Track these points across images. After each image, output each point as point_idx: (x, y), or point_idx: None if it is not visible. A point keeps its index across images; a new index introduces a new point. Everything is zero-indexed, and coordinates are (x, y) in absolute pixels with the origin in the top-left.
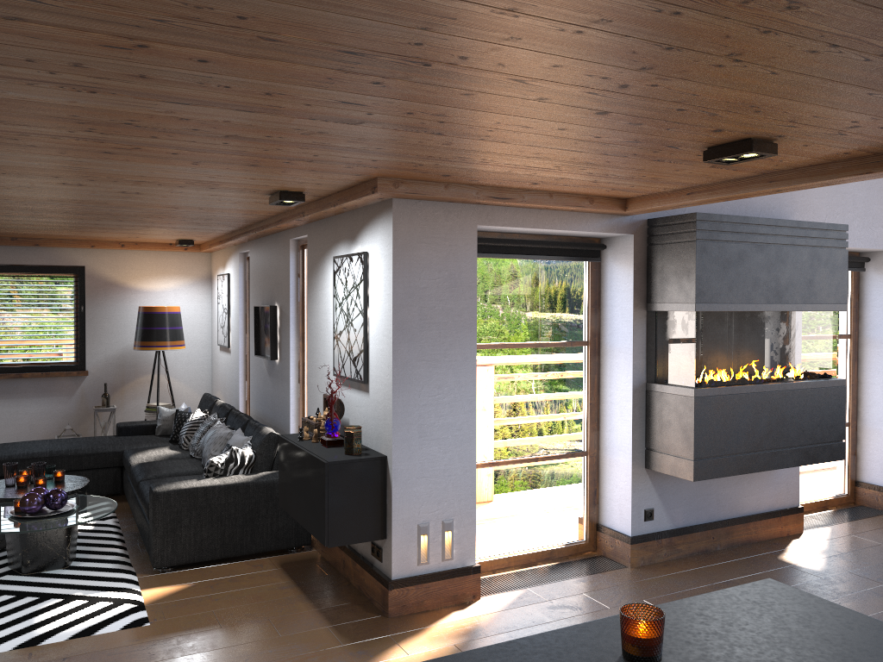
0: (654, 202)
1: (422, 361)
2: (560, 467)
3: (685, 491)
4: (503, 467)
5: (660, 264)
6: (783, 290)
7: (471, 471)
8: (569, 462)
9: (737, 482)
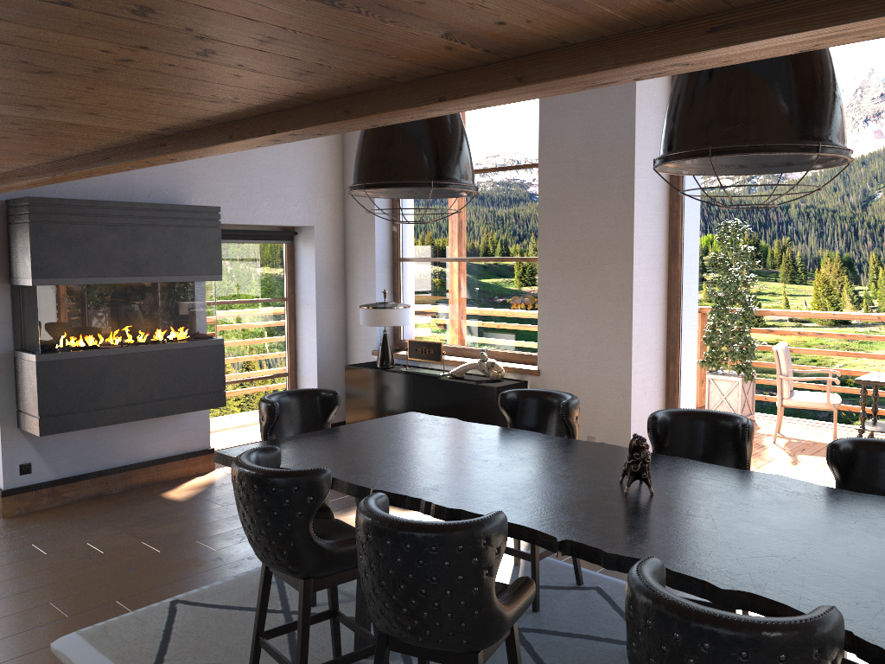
0: None
1: None
2: None
3: (72, 445)
4: None
5: (14, 242)
6: (144, 264)
7: None
8: None
9: (136, 432)
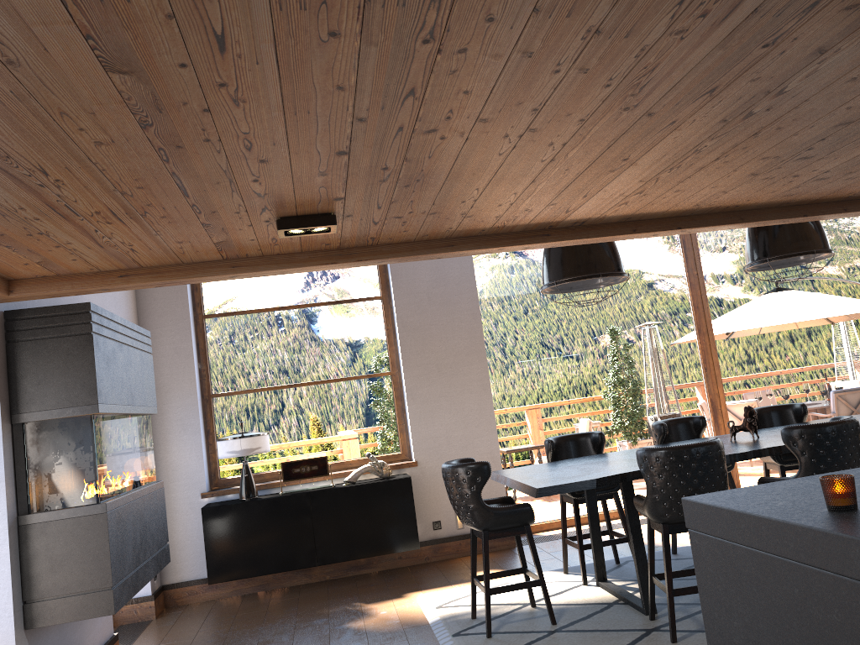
0: (65, 284)
1: None
2: None
3: None
4: None
5: (35, 363)
6: (134, 391)
7: None
8: None
9: (81, 622)
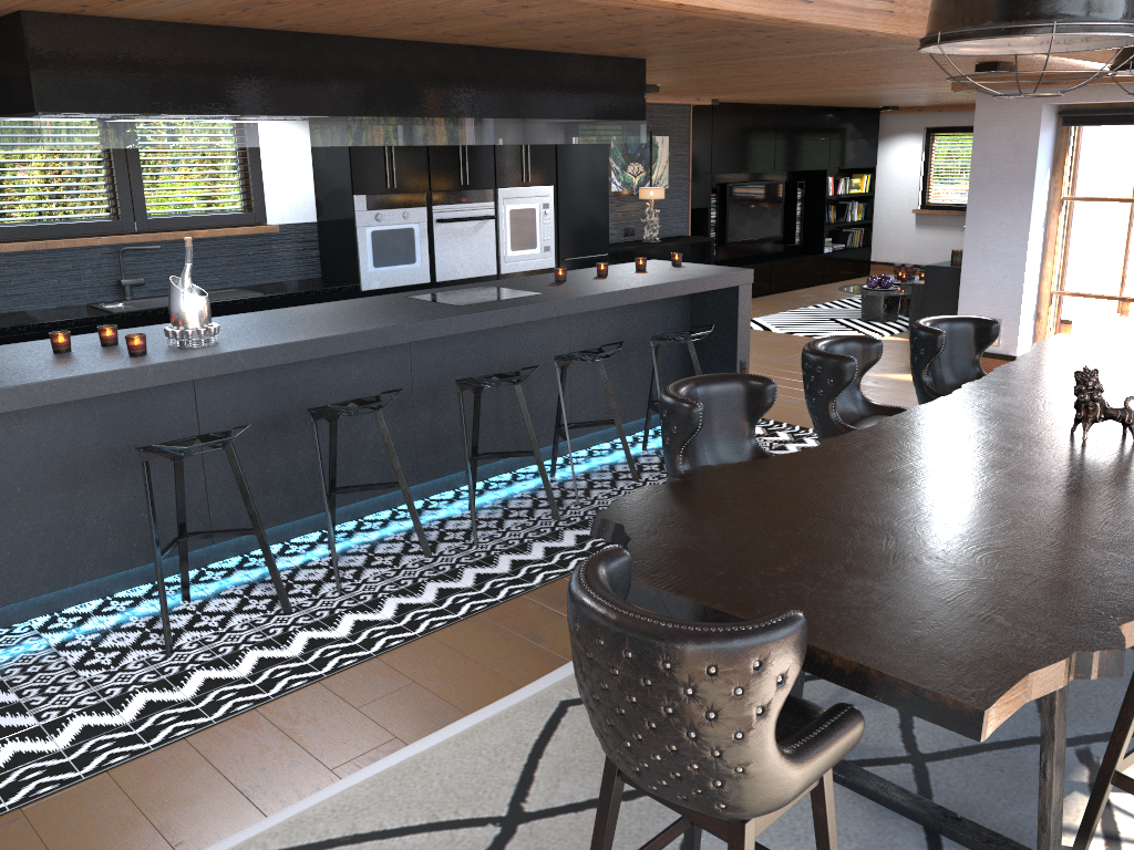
0: None
1: (988, 205)
2: None
3: None
4: (1091, 300)
5: None
6: None
7: (1019, 288)
8: None
9: None
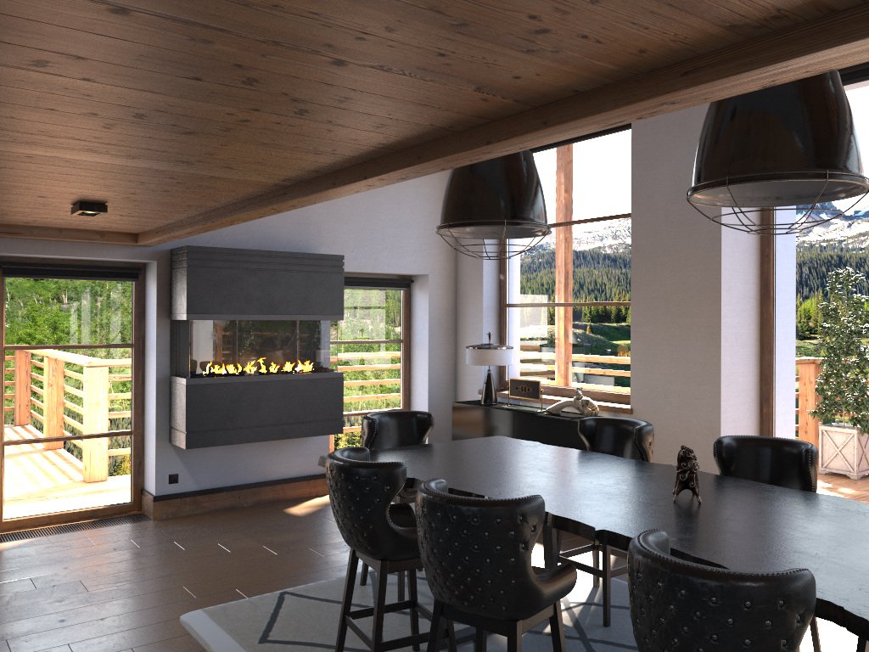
0: (146, 237)
1: None
2: (106, 444)
3: (212, 460)
4: (46, 444)
5: (175, 284)
6: (277, 304)
7: None
8: (115, 440)
9: (265, 453)
